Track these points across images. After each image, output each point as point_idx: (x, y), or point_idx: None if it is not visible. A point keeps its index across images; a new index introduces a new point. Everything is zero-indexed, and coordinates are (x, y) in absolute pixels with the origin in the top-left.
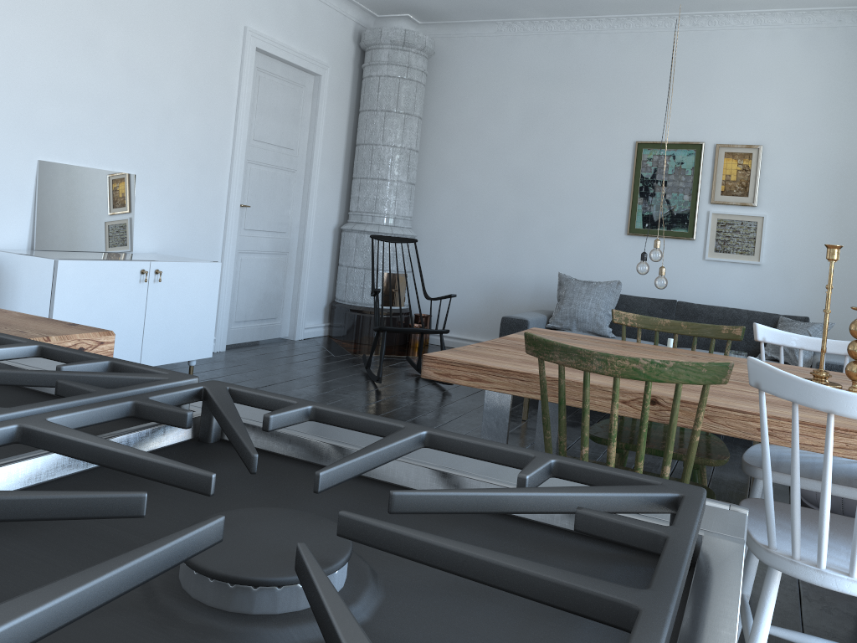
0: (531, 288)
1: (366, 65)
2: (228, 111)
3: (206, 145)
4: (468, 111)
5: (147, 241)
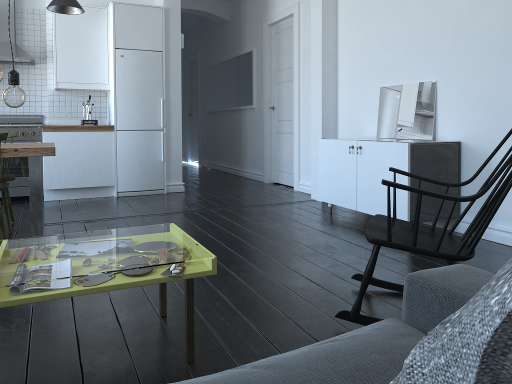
0: None
1: None
2: None
3: (506, 31)
4: None
5: (452, 131)
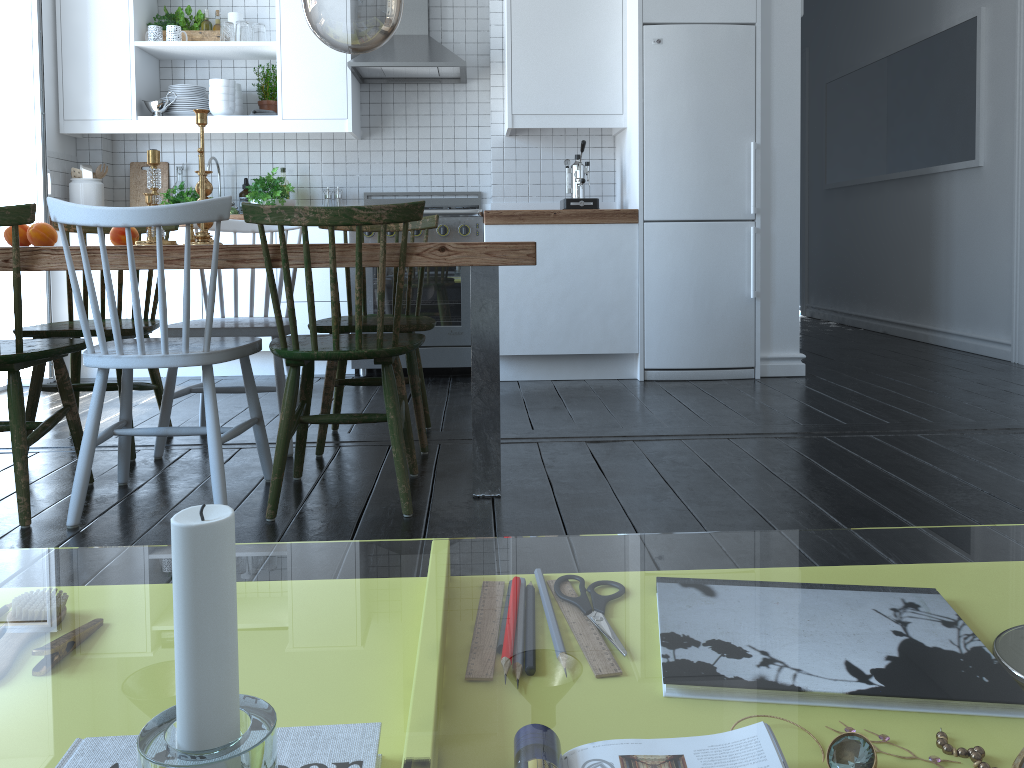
0: None
1: None
2: None
3: None
4: None
5: None
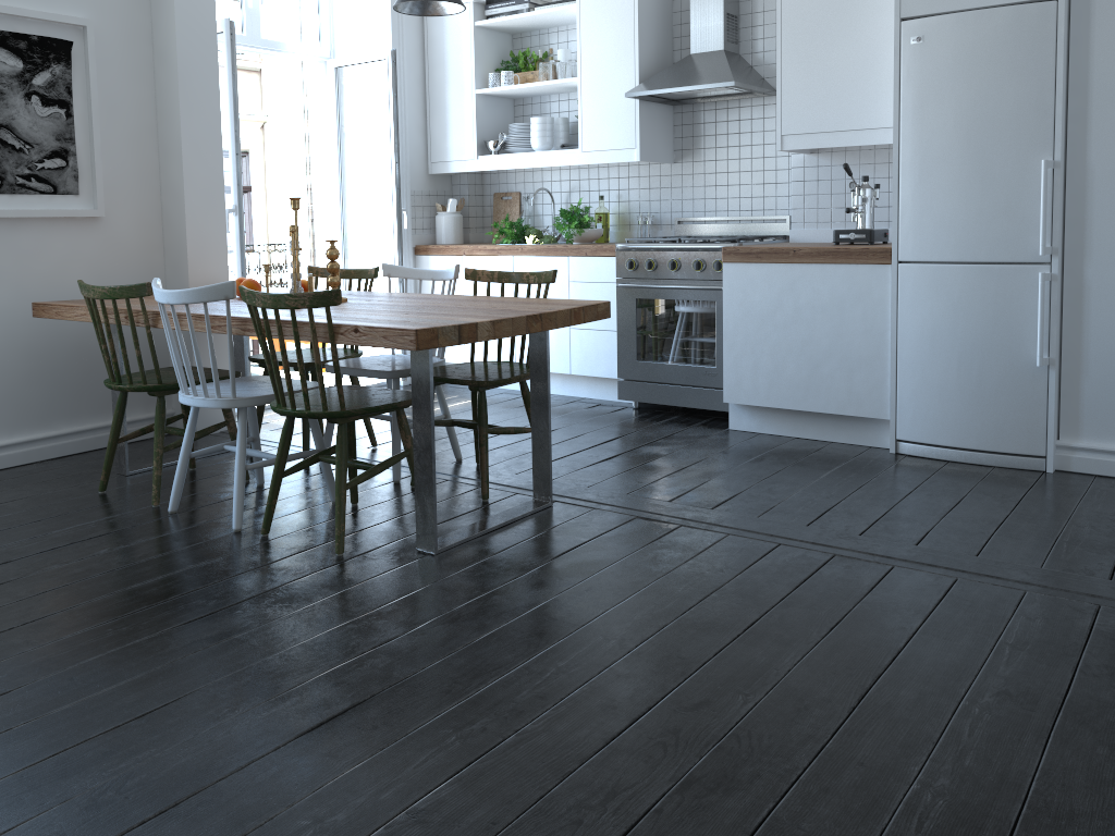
0: None
1: None
2: None
3: None
4: None
5: None
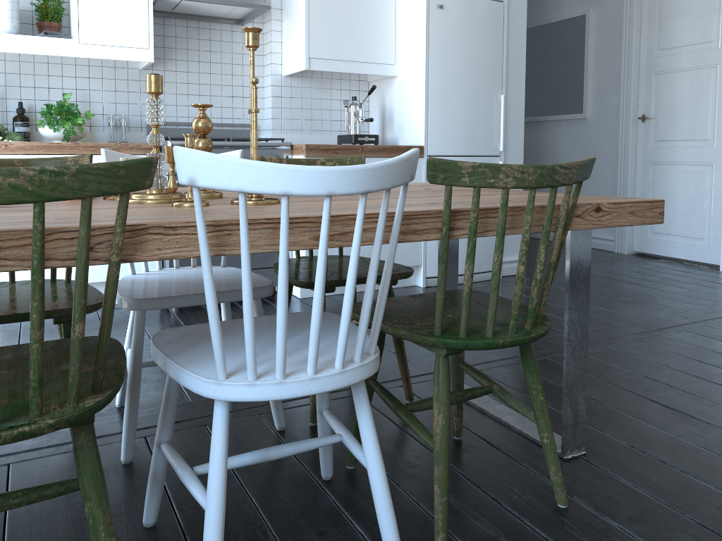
0: None
1: None
2: None
3: None
4: None
5: None
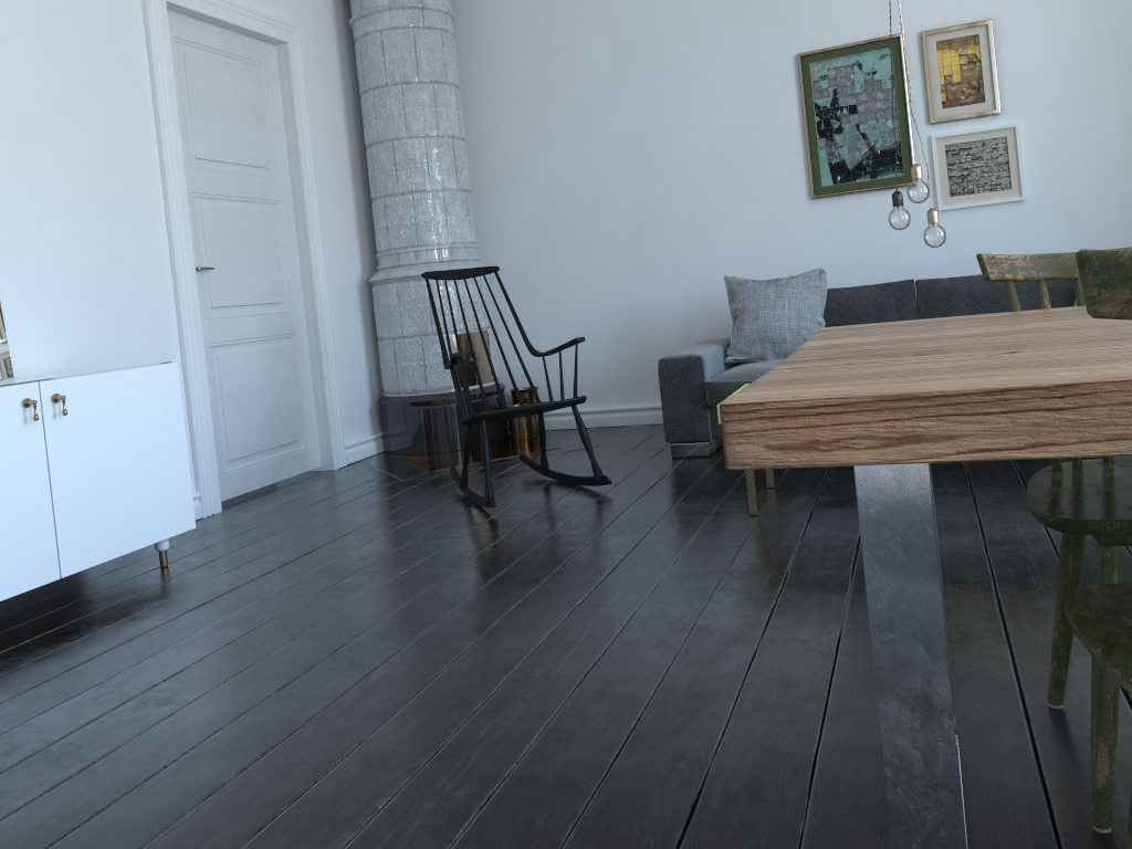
0: (682, 312)
1: (355, 19)
2: (141, 114)
3: (112, 174)
4: (528, 64)
5: (39, 354)
